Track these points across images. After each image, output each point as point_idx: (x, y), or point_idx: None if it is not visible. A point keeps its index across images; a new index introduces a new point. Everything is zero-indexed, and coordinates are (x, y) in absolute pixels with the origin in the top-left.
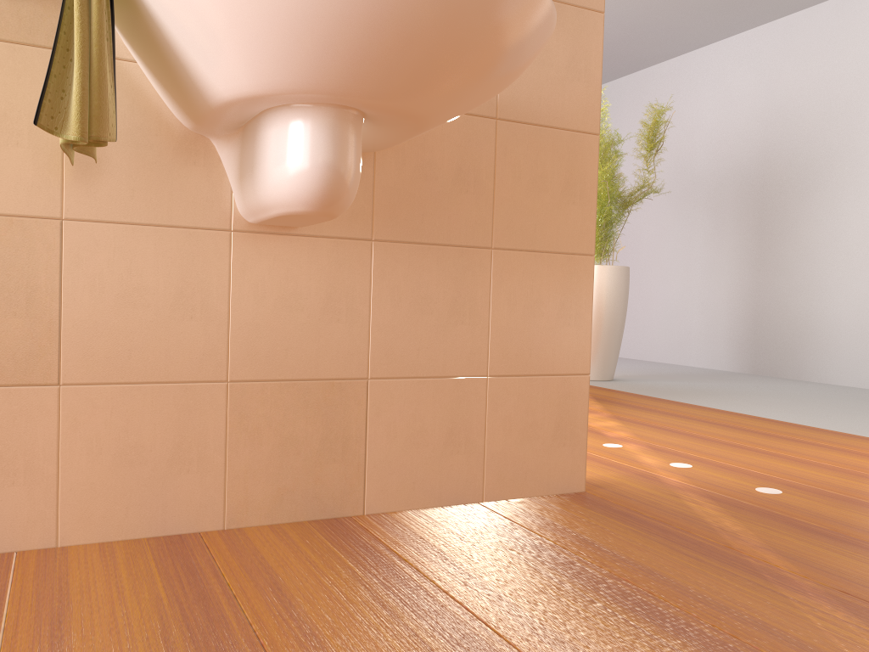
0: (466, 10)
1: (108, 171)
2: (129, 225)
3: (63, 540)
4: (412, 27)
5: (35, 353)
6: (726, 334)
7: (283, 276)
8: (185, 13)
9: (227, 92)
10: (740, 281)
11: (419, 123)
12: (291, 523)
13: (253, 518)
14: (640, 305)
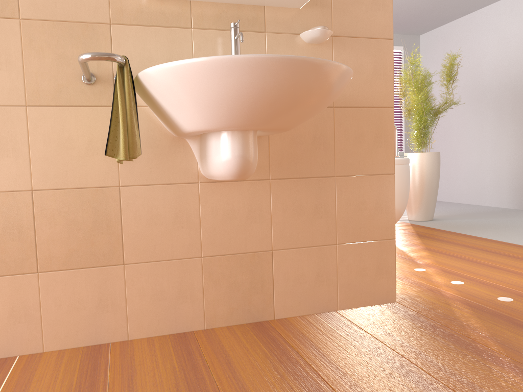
0: (299, 84)
1: (138, 161)
2: (150, 185)
3: (130, 336)
4: (273, 96)
5: (112, 250)
6: (507, 186)
7: (226, 202)
8: (167, 97)
9: (190, 129)
10: (515, 152)
11: (285, 130)
12: (237, 325)
13: (218, 323)
14: (453, 169)
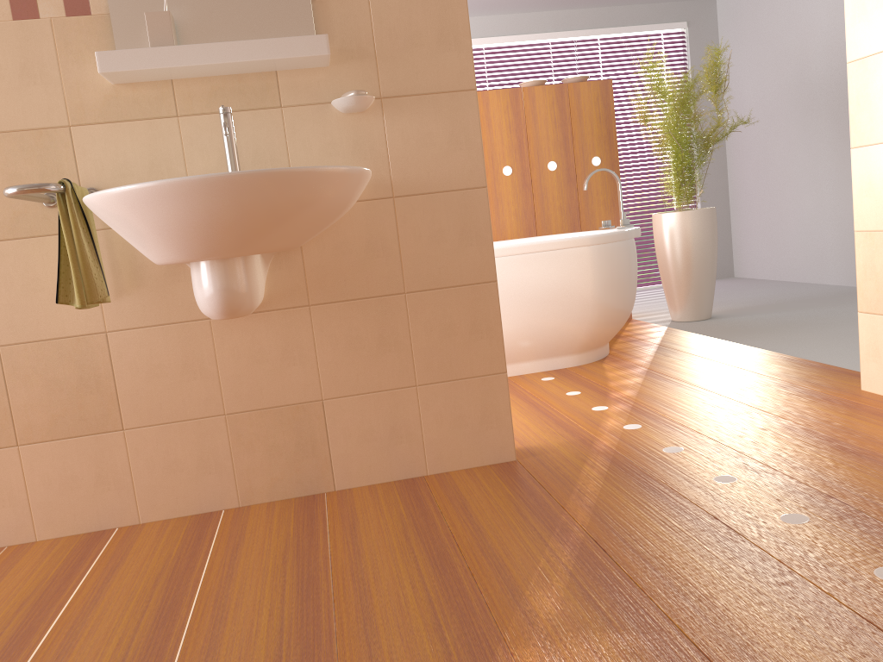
0: (256, 203)
1: (127, 297)
2: (146, 328)
3: (143, 519)
4: (226, 221)
5: (106, 413)
6: None
7: (250, 341)
8: (115, 228)
9: (155, 262)
10: None
11: (281, 250)
12: (283, 500)
13: (257, 498)
14: (777, 224)
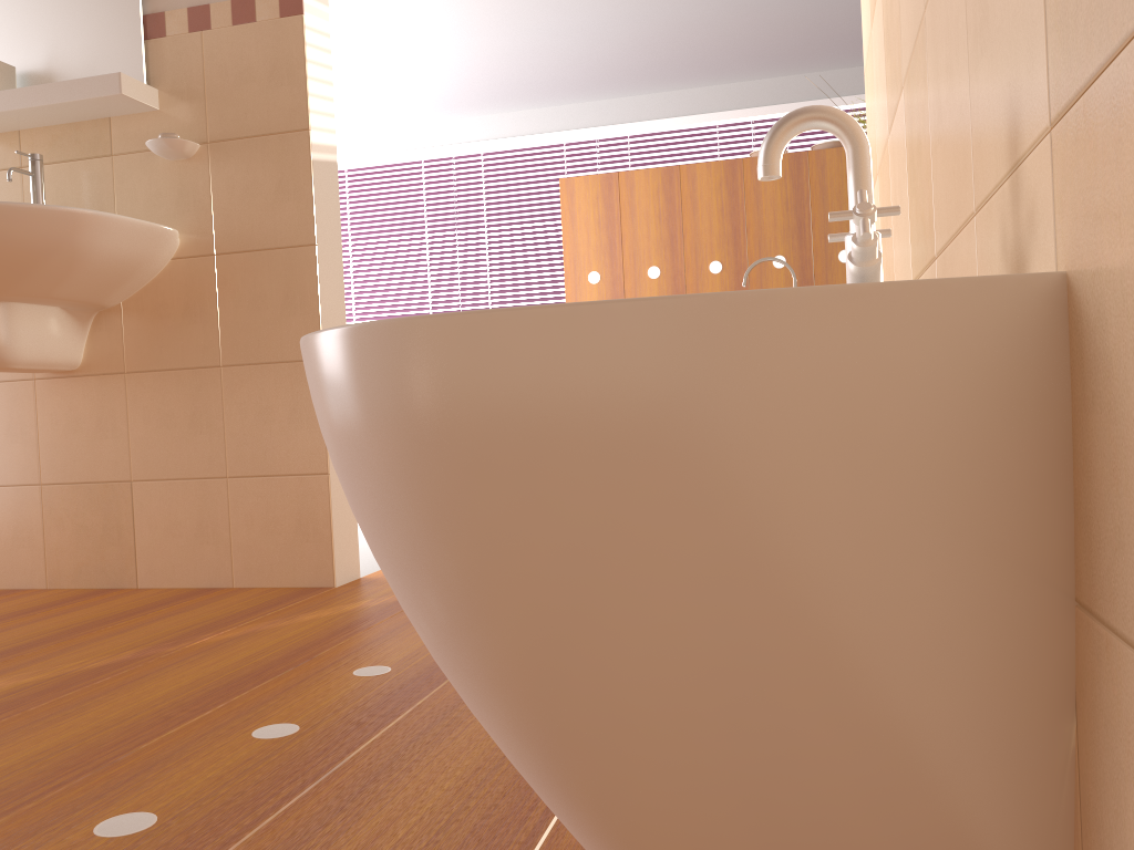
0: None
1: None
2: None
3: None
4: None
5: None
6: None
7: (68, 407)
8: None
9: None
10: None
11: (11, 297)
12: (86, 589)
13: (64, 582)
14: None
